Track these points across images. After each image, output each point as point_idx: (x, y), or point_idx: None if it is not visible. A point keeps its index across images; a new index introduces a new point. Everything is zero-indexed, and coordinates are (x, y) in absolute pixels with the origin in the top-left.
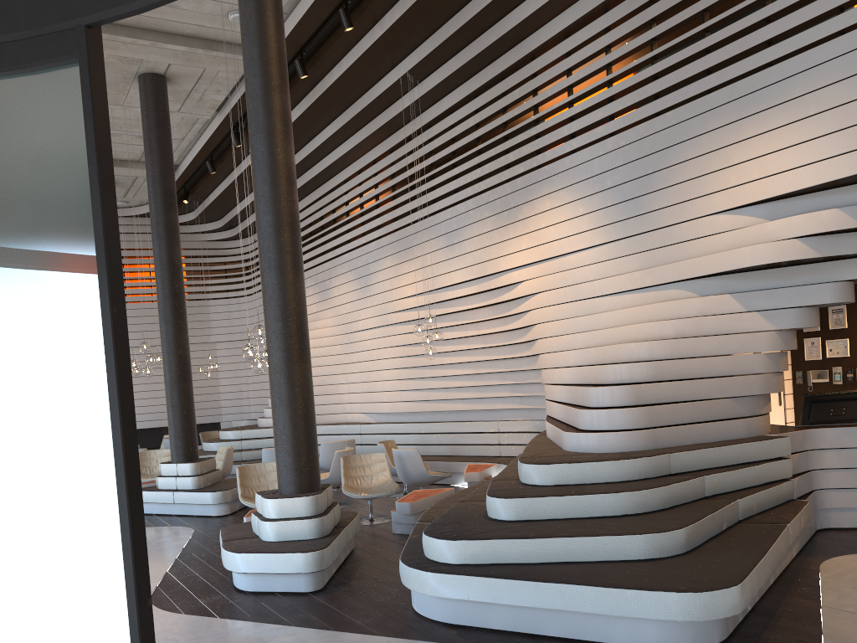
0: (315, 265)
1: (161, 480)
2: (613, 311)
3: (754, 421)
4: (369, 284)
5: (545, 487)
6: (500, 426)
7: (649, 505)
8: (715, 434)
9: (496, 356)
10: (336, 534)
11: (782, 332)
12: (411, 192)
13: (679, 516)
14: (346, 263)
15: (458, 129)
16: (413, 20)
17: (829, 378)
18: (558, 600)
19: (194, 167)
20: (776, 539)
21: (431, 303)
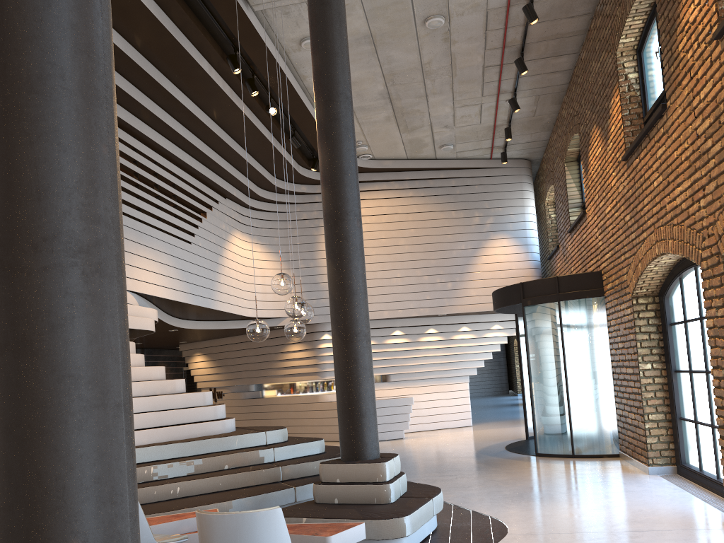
0: None
1: None
2: None
3: None
4: None
5: (289, 440)
6: None
7: None
8: None
9: None
10: None
11: None
12: None
13: None
14: None
15: None
16: None
17: None
18: None
19: None
20: None
21: None
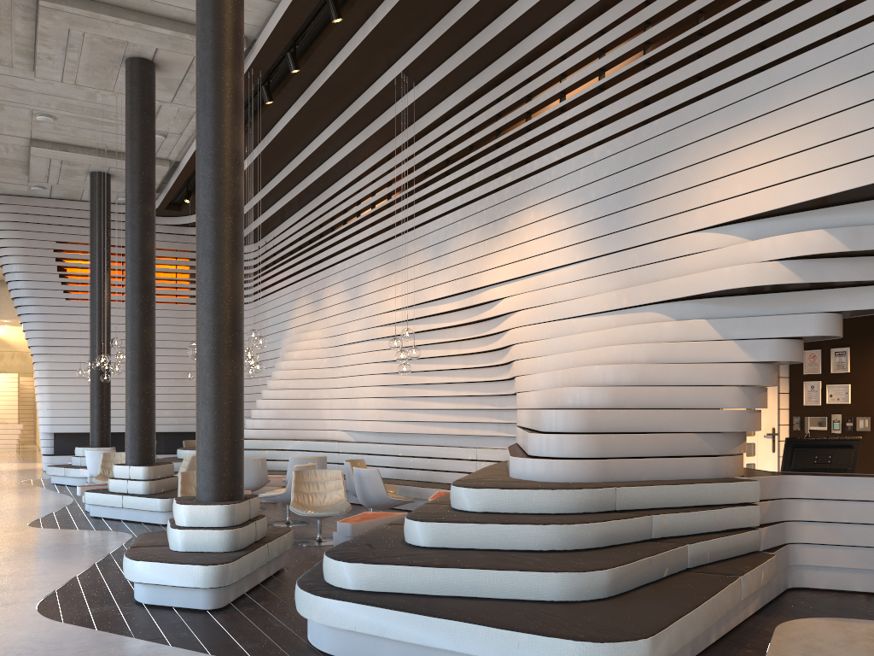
0: (311, 275)
1: (113, 482)
2: (587, 332)
3: (722, 461)
4: (358, 295)
5: (472, 514)
6: (478, 454)
7: (580, 541)
8: (676, 471)
9: (477, 378)
10: (251, 549)
11: (761, 365)
12: (404, 201)
13: (610, 557)
14: (339, 273)
15: (452, 136)
16: (405, 15)
17: (828, 425)
18: (447, 639)
19: (194, 165)
20: (718, 591)
21: (415, 318)
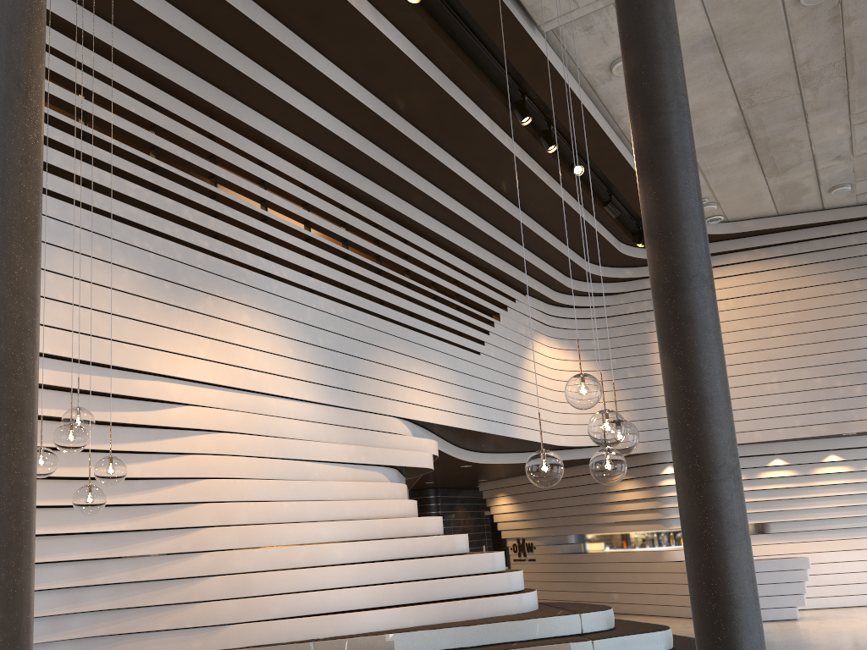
0: None
1: None
2: (346, 481)
3: None
4: None
5: (617, 626)
6: None
7: None
8: None
9: None
10: None
11: None
12: None
13: None
14: None
15: None
16: None
17: None
18: None
19: None
20: None
21: None
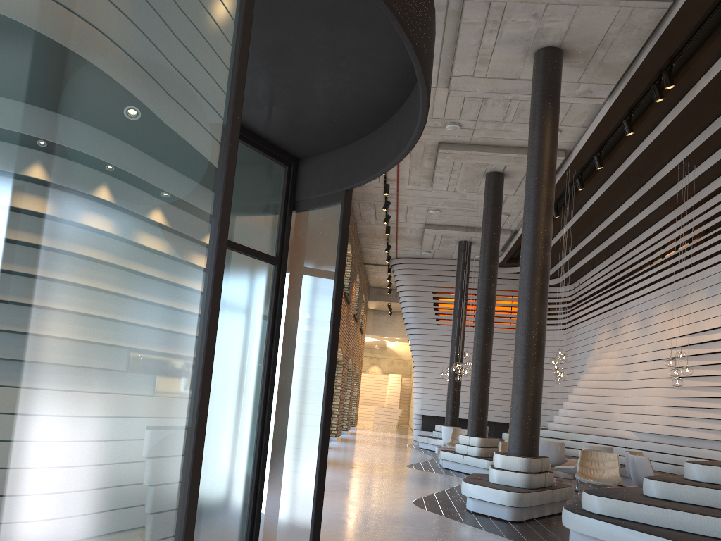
0: (612, 308)
1: (458, 446)
2: None
3: None
4: (648, 325)
5: (697, 482)
6: None
7: None
8: None
9: None
10: (540, 490)
11: None
12: (686, 252)
13: None
14: (633, 307)
15: None
16: (683, 123)
17: None
18: None
19: None
20: None
21: (693, 344)
